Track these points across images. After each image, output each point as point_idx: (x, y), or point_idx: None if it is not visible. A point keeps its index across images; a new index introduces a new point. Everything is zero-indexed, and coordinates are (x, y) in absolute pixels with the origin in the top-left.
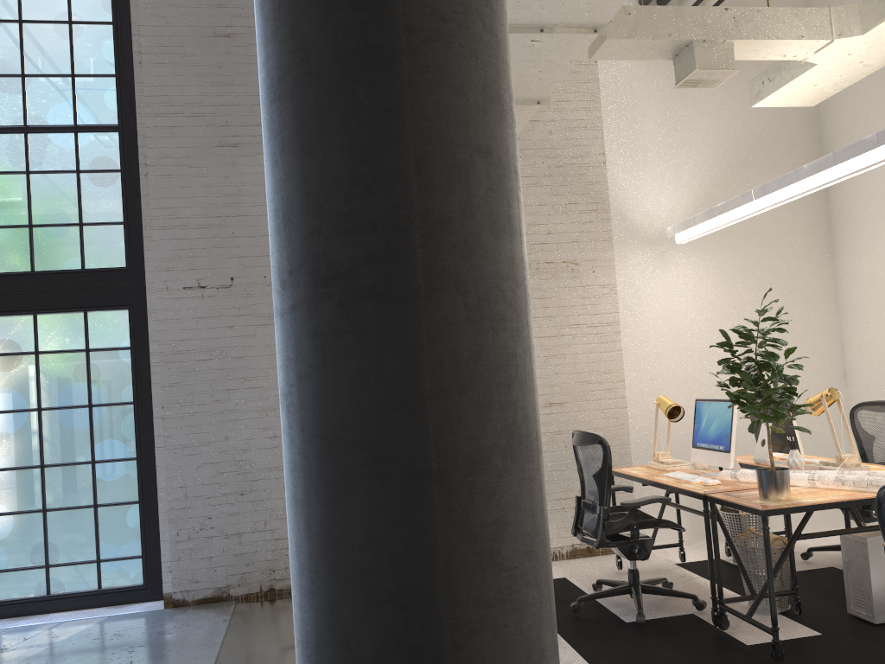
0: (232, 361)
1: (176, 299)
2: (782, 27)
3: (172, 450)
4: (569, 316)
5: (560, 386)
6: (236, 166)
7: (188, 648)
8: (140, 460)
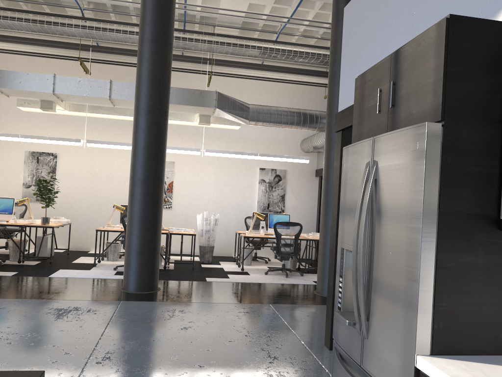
0: None
1: None
2: (61, 103)
3: None
4: None
5: None
6: None
7: None
8: None
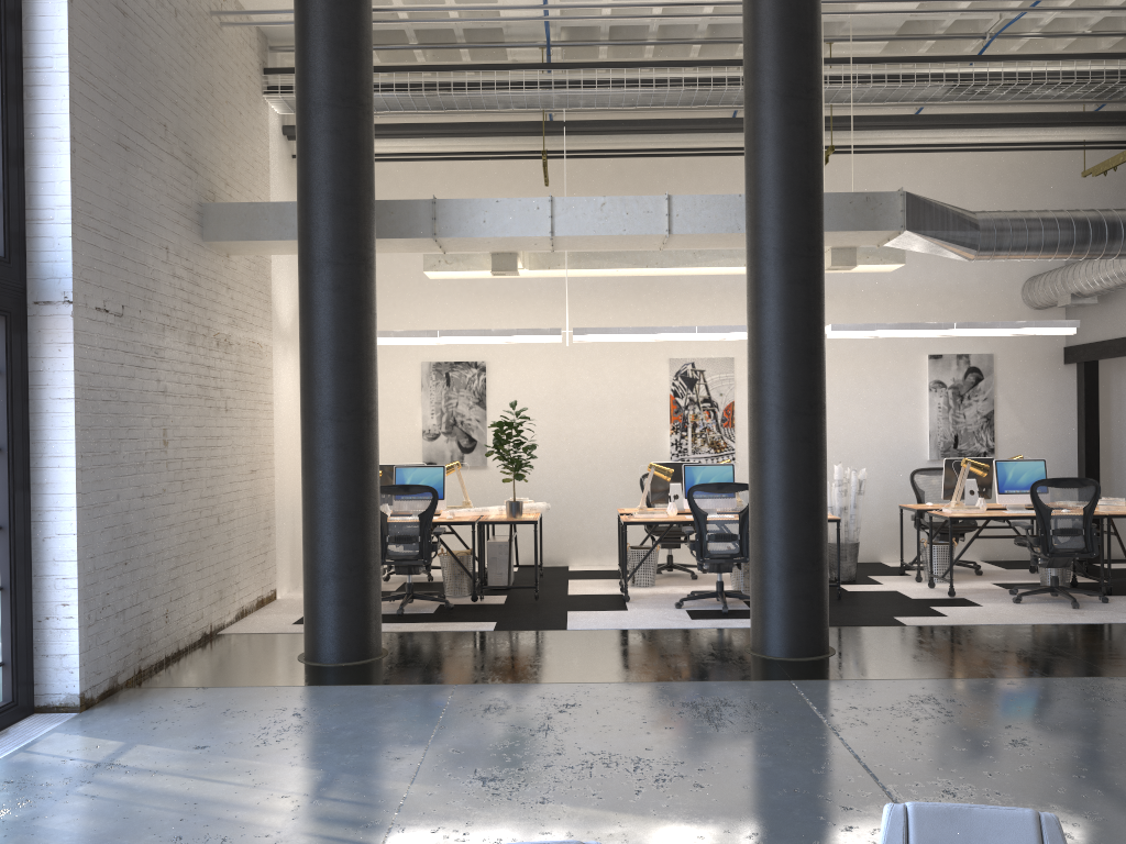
0: (122, 406)
1: (91, 321)
2: (521, 256)
3: (87, 510)
4: (259, 392)
5: (255, 455)
6: (126, 173)
7: (273, 695)
8: (14, 529)
